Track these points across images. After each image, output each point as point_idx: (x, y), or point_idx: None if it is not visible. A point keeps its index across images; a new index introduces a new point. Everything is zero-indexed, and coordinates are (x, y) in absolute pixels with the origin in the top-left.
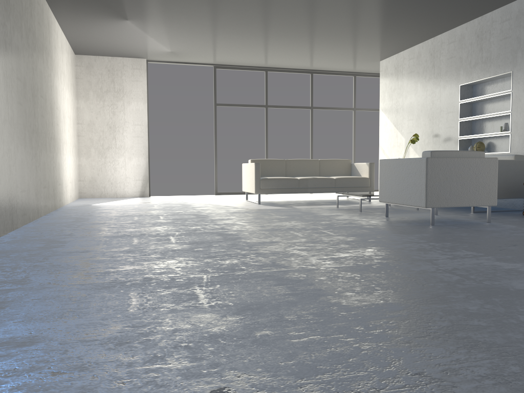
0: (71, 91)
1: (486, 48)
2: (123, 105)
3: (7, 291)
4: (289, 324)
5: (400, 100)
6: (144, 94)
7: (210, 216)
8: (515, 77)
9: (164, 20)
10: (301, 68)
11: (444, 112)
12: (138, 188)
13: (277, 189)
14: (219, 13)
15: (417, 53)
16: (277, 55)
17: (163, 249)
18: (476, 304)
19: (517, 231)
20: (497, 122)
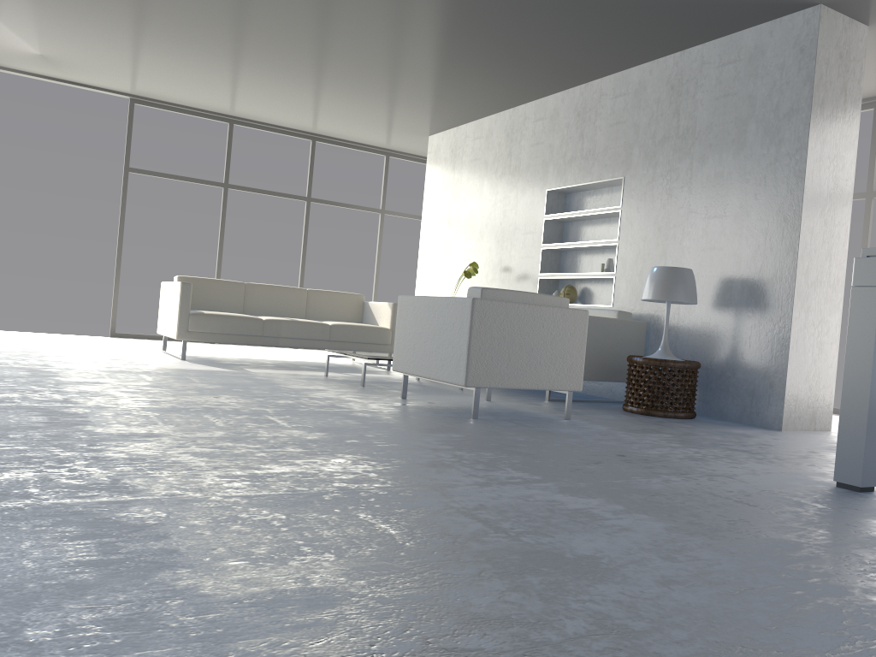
0: None
1: (590, 135)
2: None
3: None
4: (20, 656)
5: (455, 204)
6: None
7: (62, 374)
8: (628, 186)
9: None
10: (296, 128)
11: (521, 231)
12: None
13: (220, 334)
14: None
15: (487, 130)
16: (251, 96)
17: None
18: (492, 591)
19: (608, 436)
20: (598, 256)
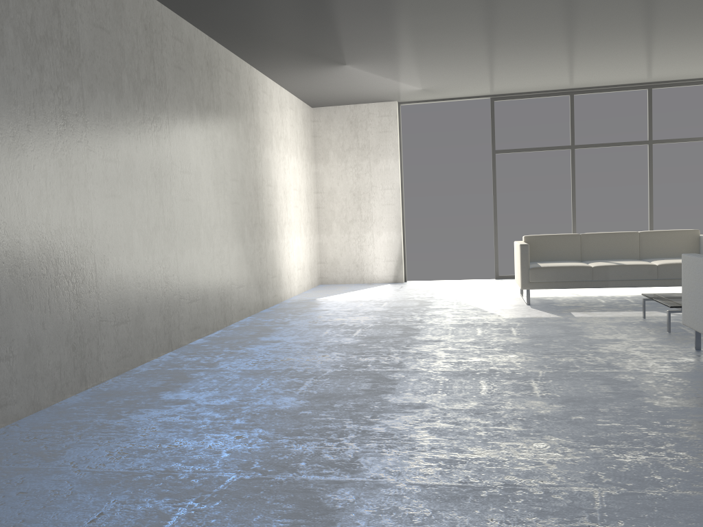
0: (302, 155)
1: None
2: (368, 164)
3: (18, 473)
4: None
5: None
6: (395, 148)
7: (421, 332)
8: None
9: (389, 57)
10: (630, 83)
11: None
12: (390, 271)
13: (556, 282)
14: (456, 37)
15: None
16: (578, 72)
17: (265, 408)
18: None
19: None
20: None
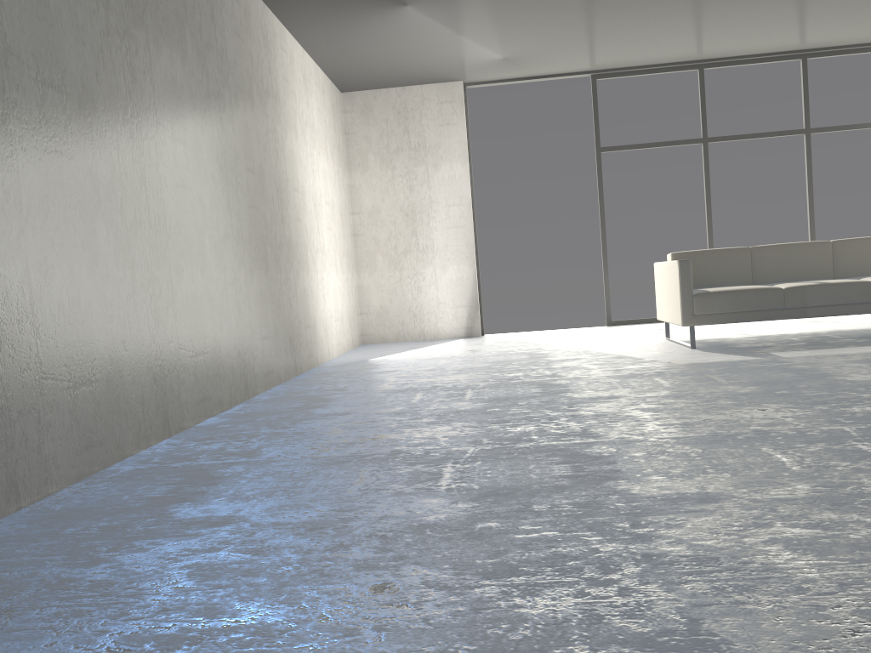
0: (333, 157)
1: None
2: (425, 171)
3: None
4: None
5: None
6: (462, 148)
7: (572, 388)
8: None
9: None
10: (779, 51)
11: None
12: (461, 321)
13: (732, 313)
14: None
15: None
16: (722, 29)
17: (398, 523)
18: None
19: None
20: None
